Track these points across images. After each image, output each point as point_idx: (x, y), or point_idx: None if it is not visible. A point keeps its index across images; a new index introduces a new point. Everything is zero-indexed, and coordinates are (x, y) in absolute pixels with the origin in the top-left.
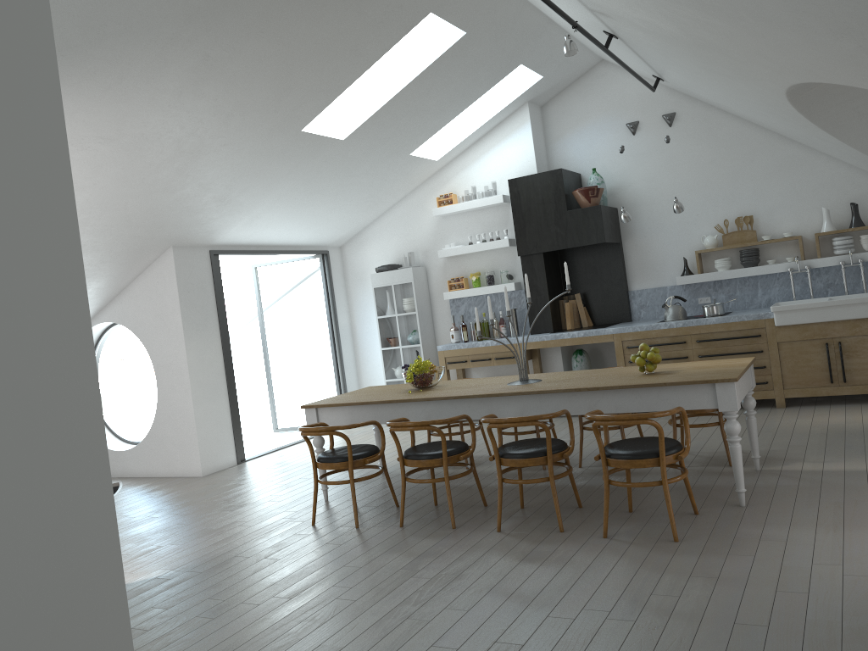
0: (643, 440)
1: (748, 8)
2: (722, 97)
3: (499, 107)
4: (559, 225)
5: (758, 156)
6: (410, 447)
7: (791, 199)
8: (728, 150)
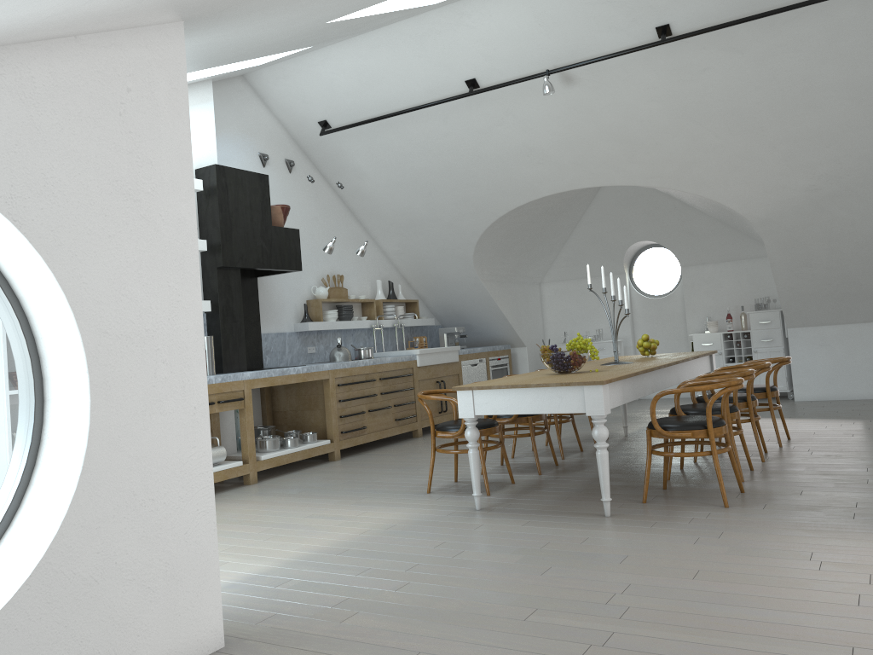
0: None
1: (799, 147)
2: (414, 168)
3: (215, 69)
4: (264, 239)
5: (341, 225)
6: (683, 413)
7: (357, 269)
8: (325, 213)
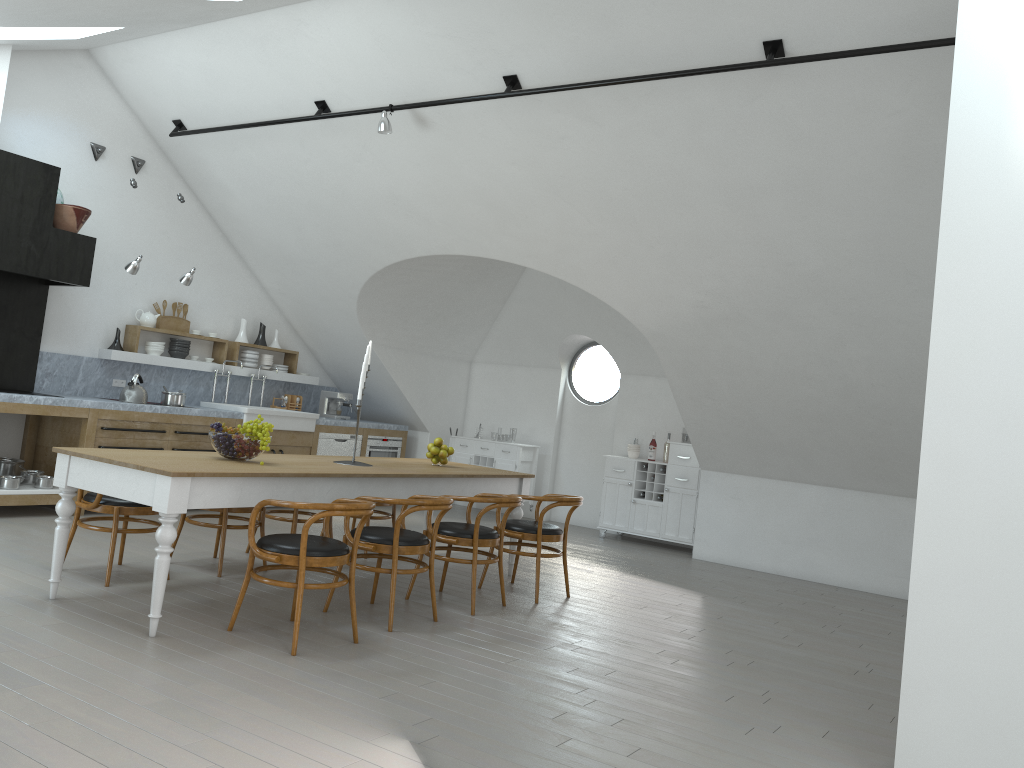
0: (521, 521)
1: (679, 252)
2: (280, 195)
3: (1, 33)
4: (36, 241)
5: (203, 247)
6: (349, 534)
7: (217, 301)
8: (181, 228)
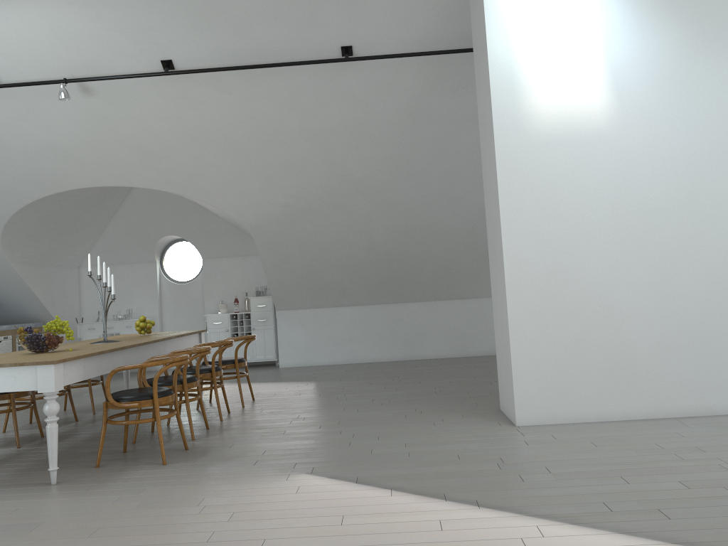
0: (216, 359)
1: (276, 173)
2: None
3: None
4: None
5: None
6: (148, 384)
7: None
8: None
